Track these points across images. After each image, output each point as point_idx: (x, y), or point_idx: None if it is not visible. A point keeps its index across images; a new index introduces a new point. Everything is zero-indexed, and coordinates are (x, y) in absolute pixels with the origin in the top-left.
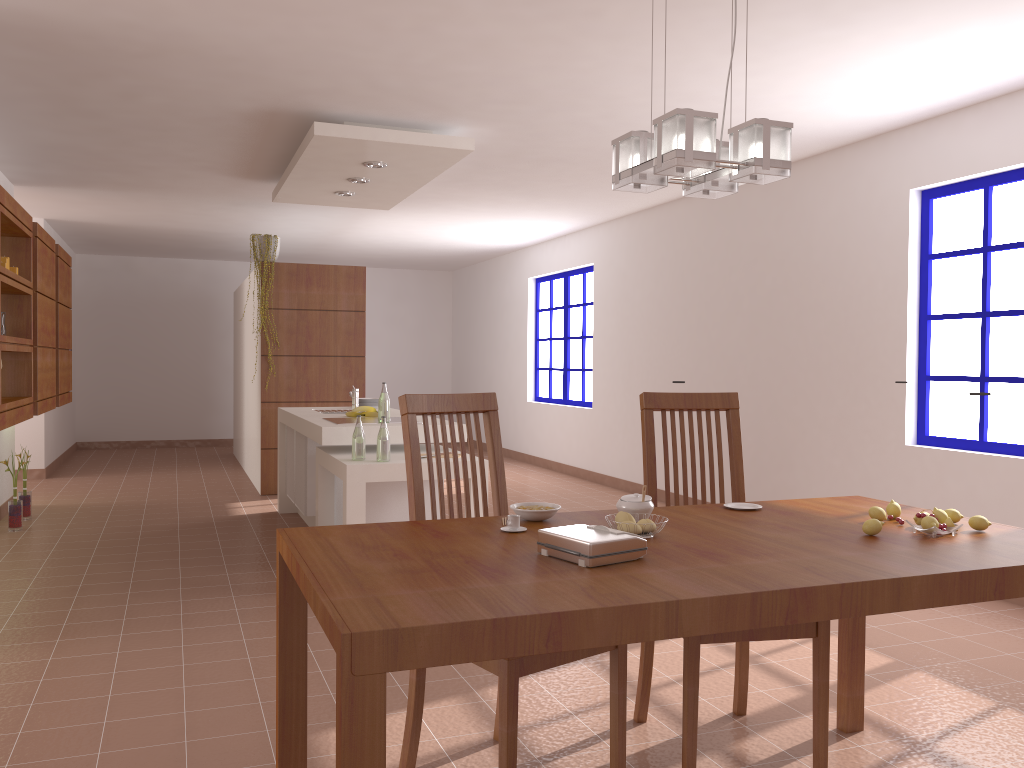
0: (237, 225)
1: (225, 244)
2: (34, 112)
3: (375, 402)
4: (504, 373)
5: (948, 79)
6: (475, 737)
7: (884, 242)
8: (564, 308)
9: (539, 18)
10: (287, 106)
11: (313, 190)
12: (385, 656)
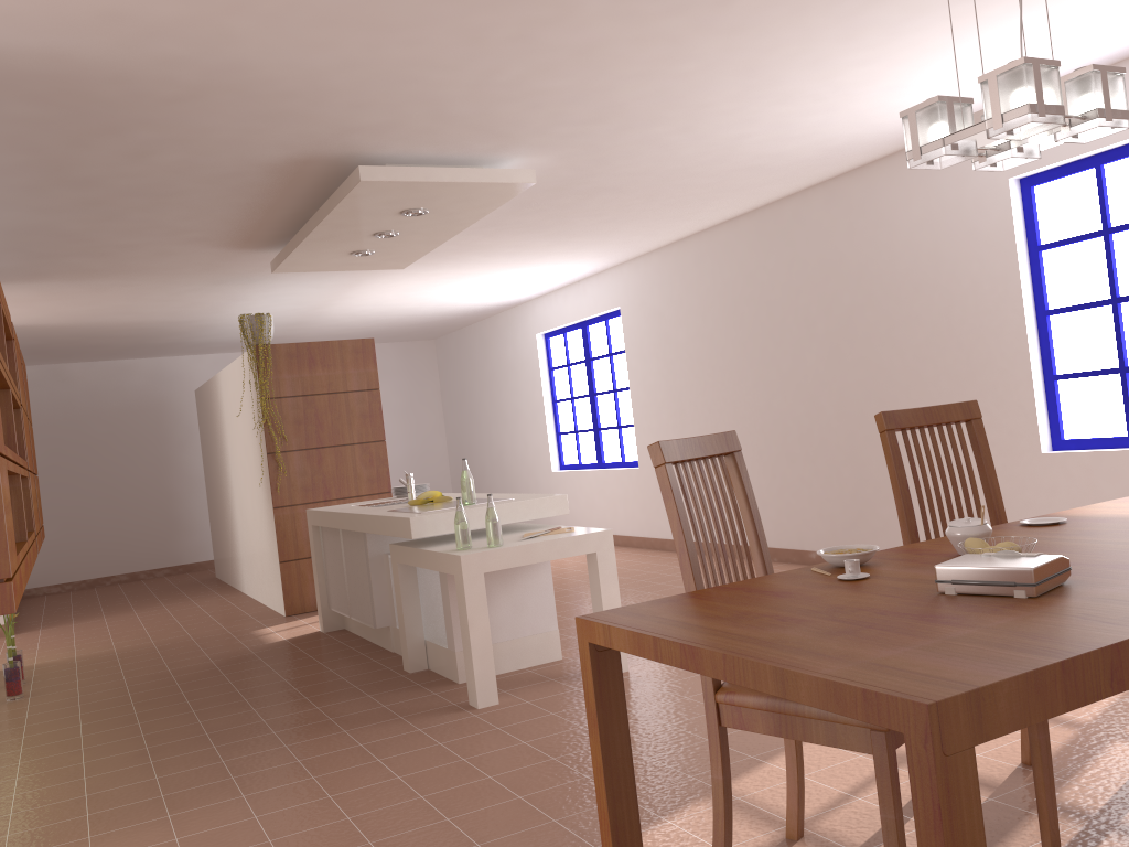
0: (207, 309)
1: (183, 335)
2: (12, 187)
3: (419, 488)
4: (518, 444)
5: (1061, 52)
6: (764, 840)
7: (985, 239)
8: (586, 362)
9: (661, 13)
10: (326, 150)
11: (327, 252)
12: (971, 726)
